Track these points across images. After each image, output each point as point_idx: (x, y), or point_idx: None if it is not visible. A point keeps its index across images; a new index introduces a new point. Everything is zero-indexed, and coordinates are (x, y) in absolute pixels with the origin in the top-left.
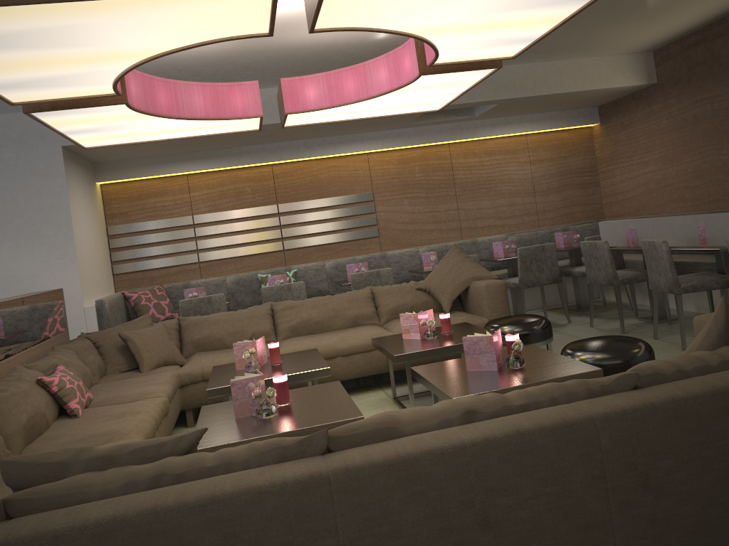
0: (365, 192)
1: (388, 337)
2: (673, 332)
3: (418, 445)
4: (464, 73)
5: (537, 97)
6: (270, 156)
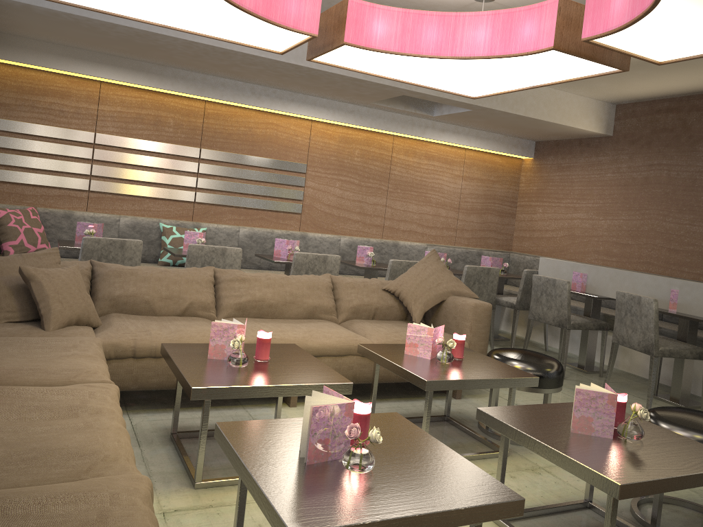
0: (299, 162)
1: (380, 346)
2: (613, 388)
3: None
4: (583, 64)
5: (510, 116)
6: (209, 90)
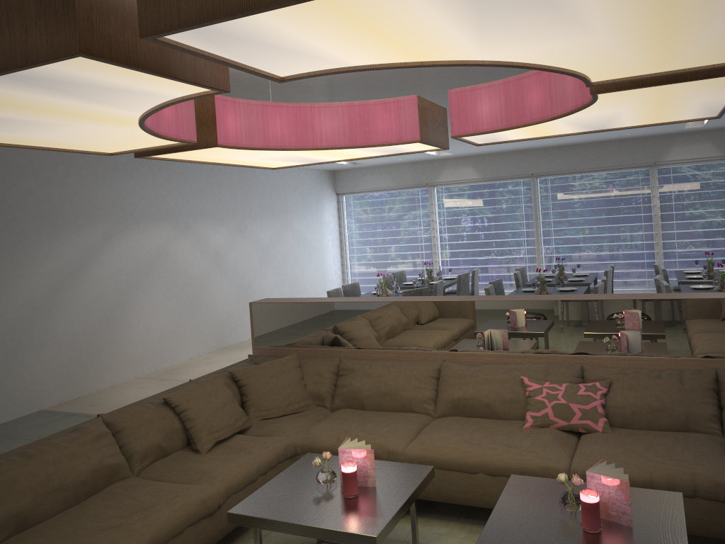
0: None
1: None
2: None
3: (52, 435)
4: (245, 45)
5: None
6: None
